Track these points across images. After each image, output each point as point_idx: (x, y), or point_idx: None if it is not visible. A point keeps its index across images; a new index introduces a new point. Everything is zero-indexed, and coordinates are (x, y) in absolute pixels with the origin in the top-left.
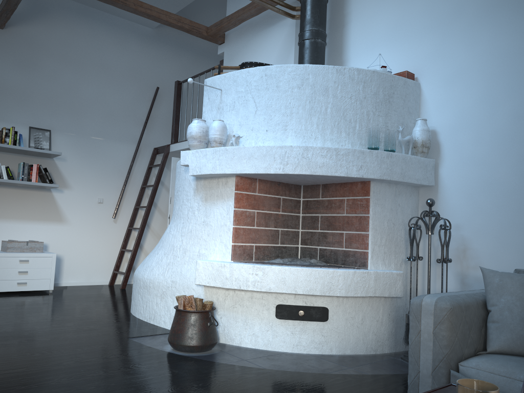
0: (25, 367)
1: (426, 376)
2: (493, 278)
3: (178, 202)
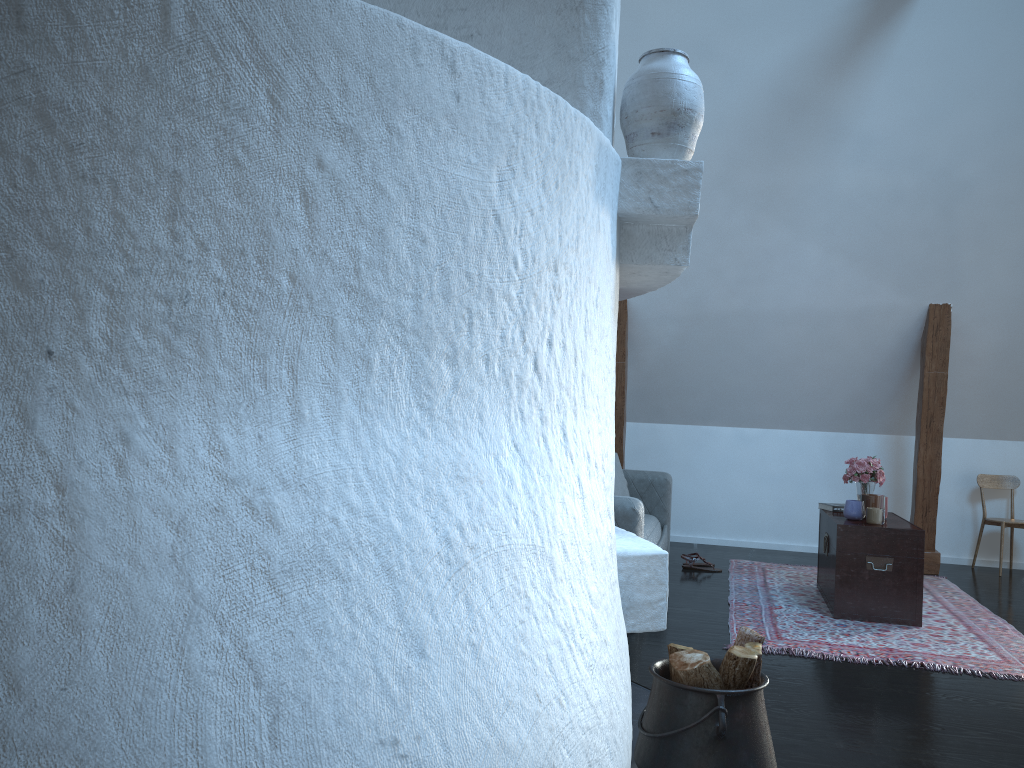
0: None
1: None
2: None
3: (561, 325)
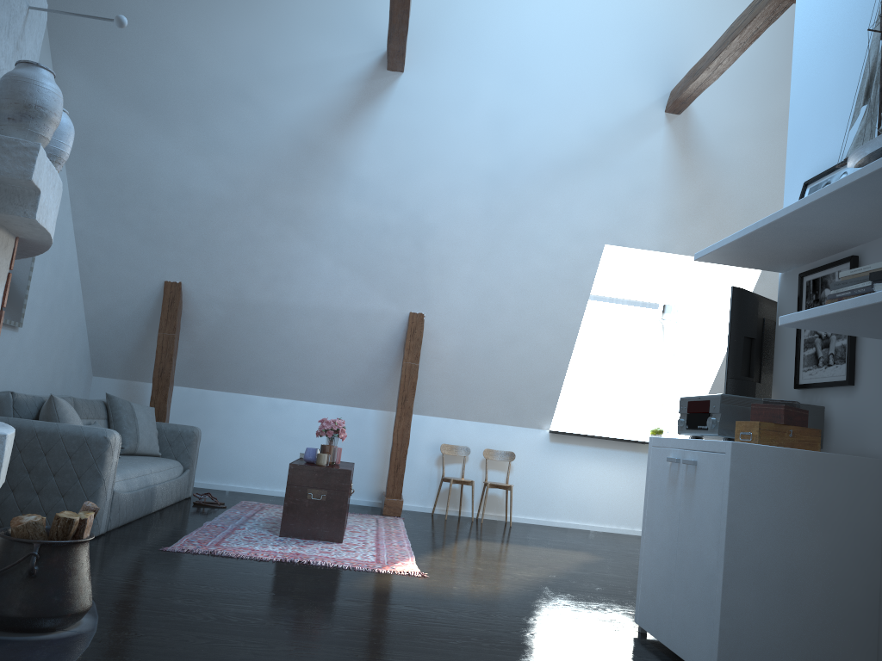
0: (355, 657)
1: (108, 502)
2: (67, 405)
3: None
